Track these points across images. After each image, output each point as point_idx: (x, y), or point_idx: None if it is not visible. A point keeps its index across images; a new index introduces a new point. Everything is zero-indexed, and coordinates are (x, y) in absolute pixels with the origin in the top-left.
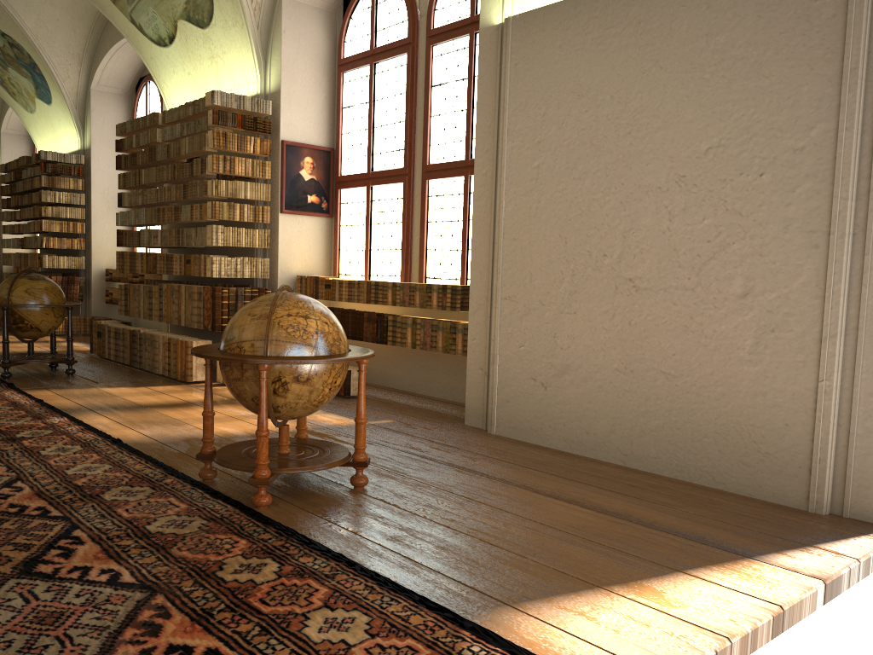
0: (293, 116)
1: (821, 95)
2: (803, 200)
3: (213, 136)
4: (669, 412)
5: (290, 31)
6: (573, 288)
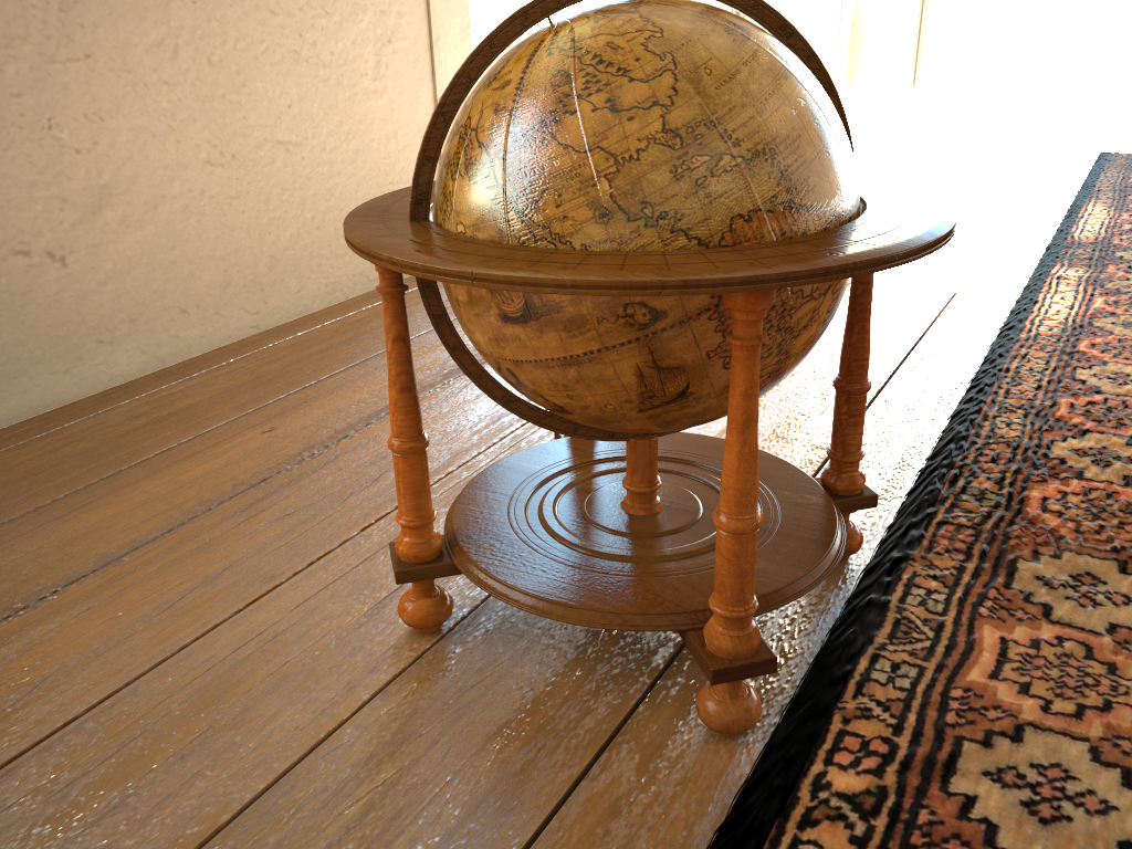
0: None
1: None
2: None
3: None
4: (302, 207)
5: None
6: None
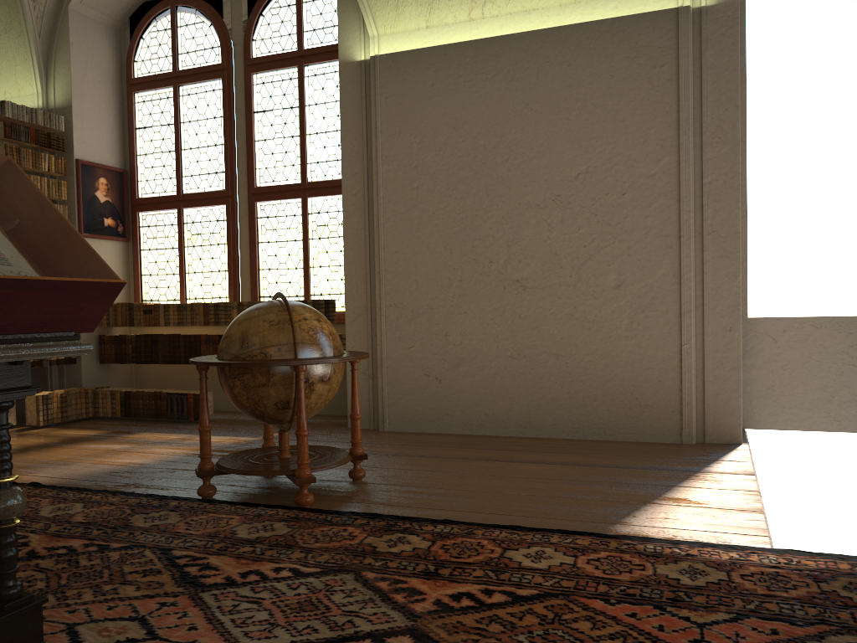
0: (86, 134)
1: (664, 136)
2: (658, 213)
3: (6, 150)
4: (562, 385)
5: (78, 44)
6: (462, 292)
